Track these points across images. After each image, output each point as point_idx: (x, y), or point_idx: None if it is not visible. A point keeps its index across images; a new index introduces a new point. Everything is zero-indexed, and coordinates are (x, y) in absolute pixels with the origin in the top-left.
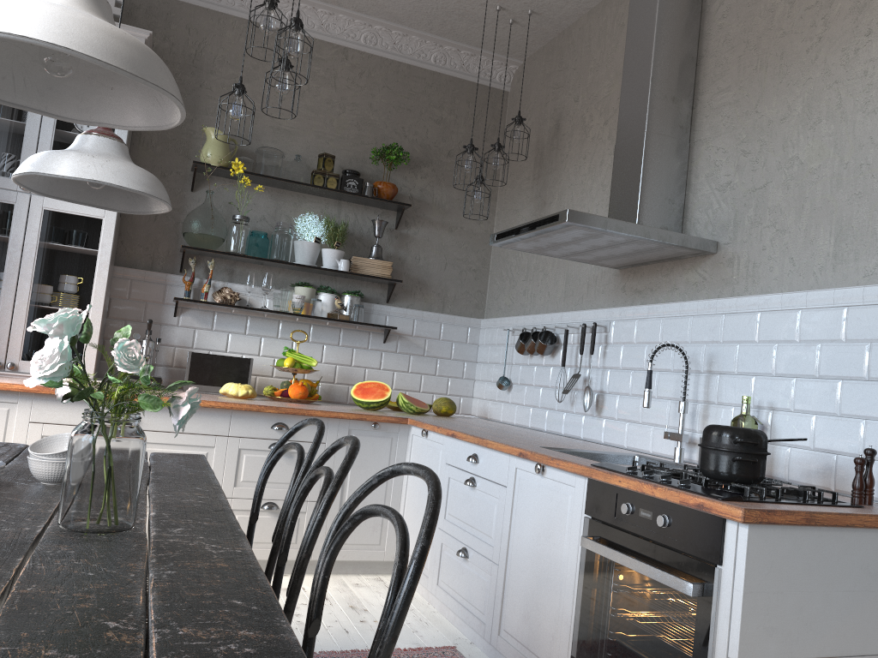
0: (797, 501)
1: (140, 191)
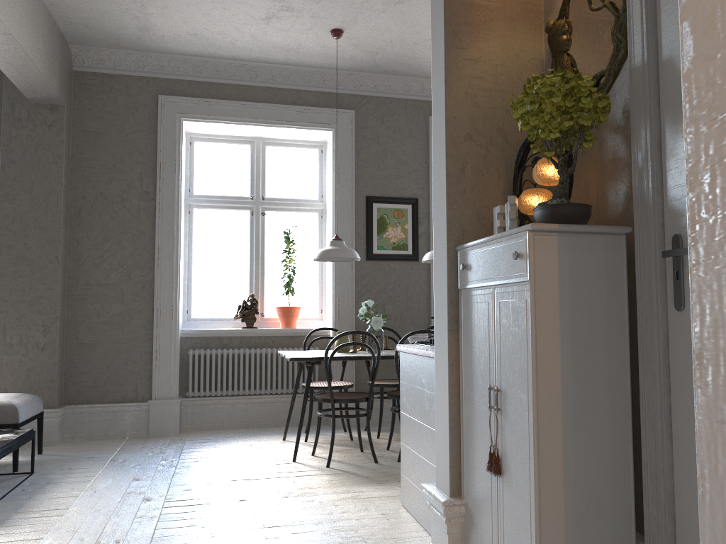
0: (432, 345)
1: (431, 259)
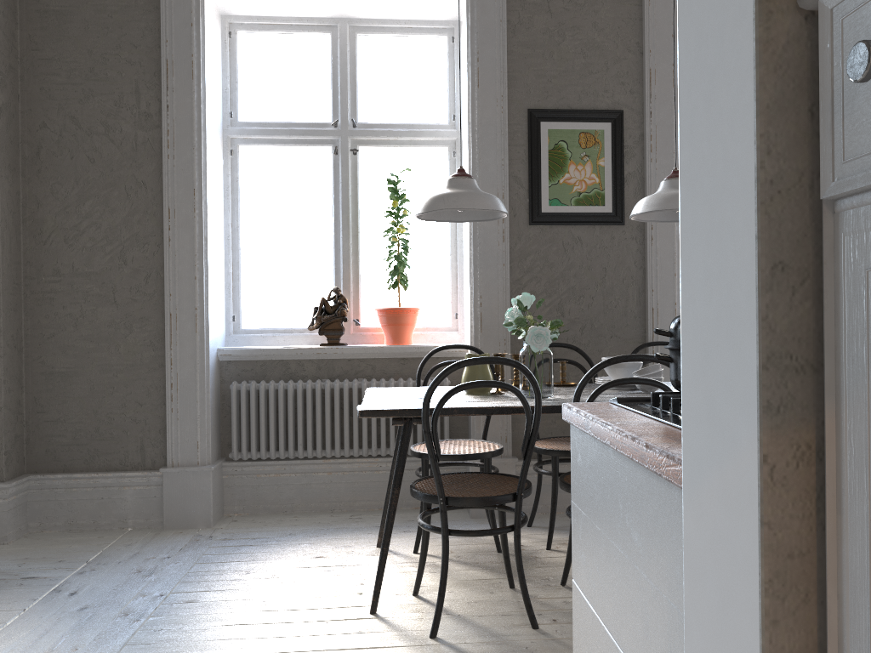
0: (663, 415)
1: (649, 211)
